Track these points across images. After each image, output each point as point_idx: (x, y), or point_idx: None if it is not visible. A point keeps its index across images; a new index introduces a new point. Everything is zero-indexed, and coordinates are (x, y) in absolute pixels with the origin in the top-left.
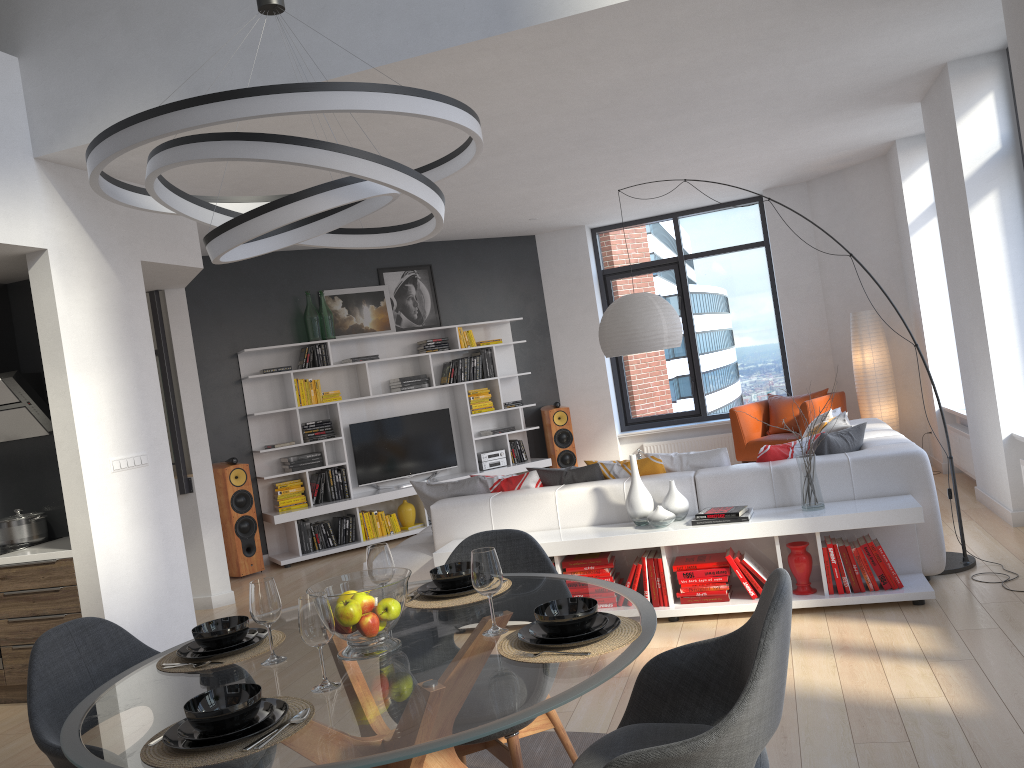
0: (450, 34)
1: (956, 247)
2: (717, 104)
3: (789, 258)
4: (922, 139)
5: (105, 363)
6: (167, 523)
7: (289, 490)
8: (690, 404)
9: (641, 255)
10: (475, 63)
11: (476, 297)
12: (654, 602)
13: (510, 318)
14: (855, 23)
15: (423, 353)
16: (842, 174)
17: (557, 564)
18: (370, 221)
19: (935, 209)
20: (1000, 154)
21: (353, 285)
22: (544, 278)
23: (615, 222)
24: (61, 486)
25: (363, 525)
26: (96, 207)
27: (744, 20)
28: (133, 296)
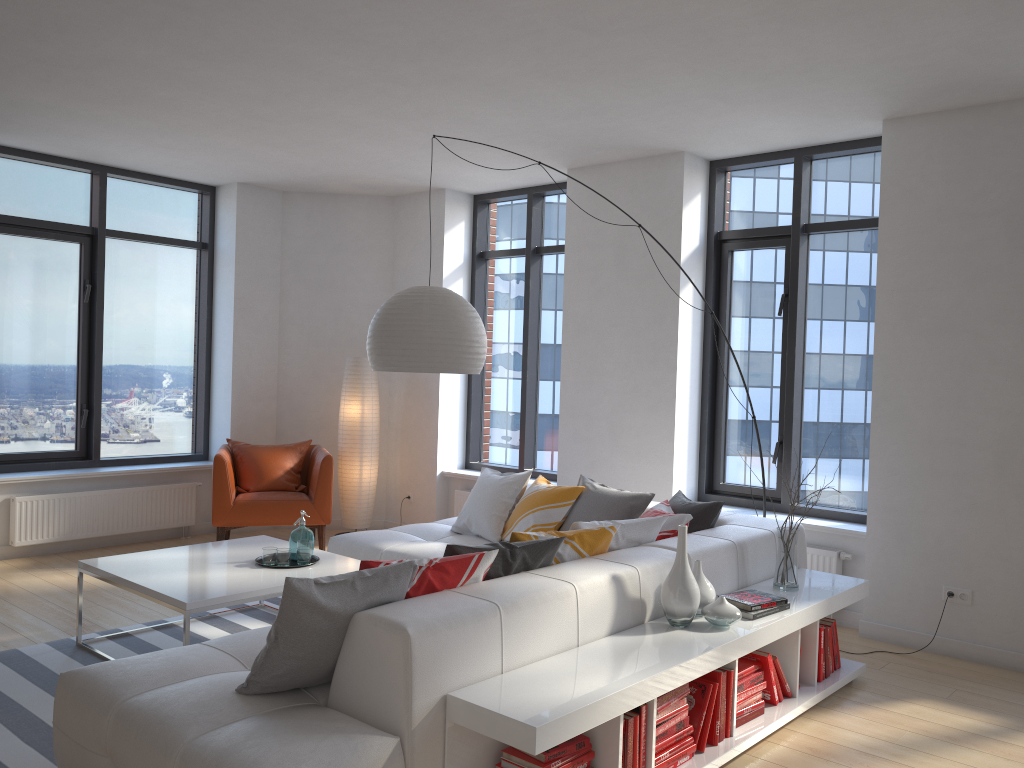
0: None
1: (616, 321)
2: (584, 90)
3: (253, 274)
4: (463, 197)
5: None
6: None
7: None
8: (71, 441)
9: (36, 208)
10: None
11: None
12: (721, 734)
13: None
14: (823, 93)
15: None
16: (335, 199)
17: (655, 704)
18: None
19: (463, 270)
20: (698, 250)
21: None
22: None
23: (19, 145)
24: None
25: None
26: None
27: (874, 42)
28: None
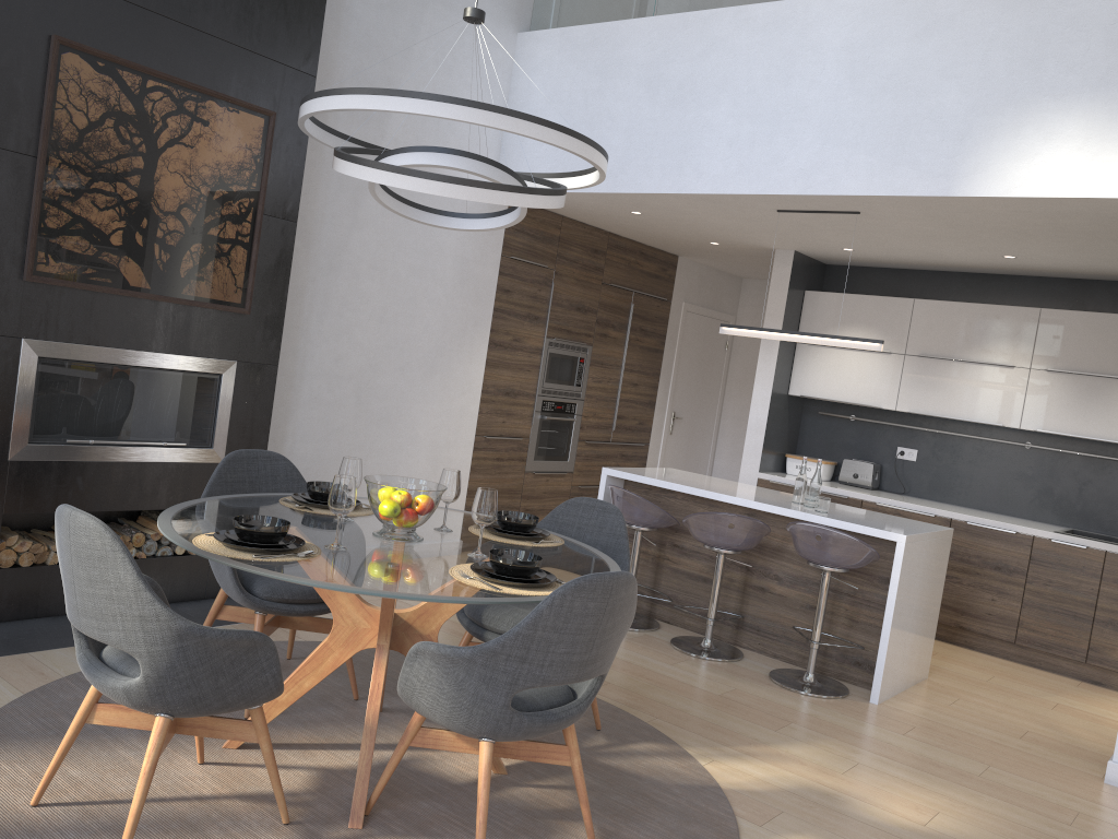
0: None
1: None
2: None
3: None
4: None
5: None
6: None
7: None
8: None
9: None
10: None
11: None
12: None
13: None
14: None
15: None
16: None
17: None
18: None
19: None
20: None
21: None
22: None
23: None
24: None
25: None
26: None
27: None
28: None
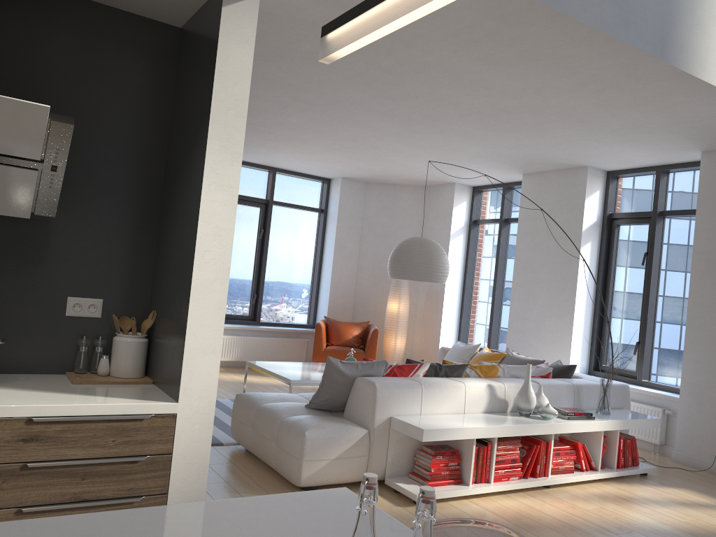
0: (637, 39)
1: (544, 263)
2: (515, 136)
3: (346, 227)
4: (466, 188)
5: None
6: None
7: None
8: (247, 310)
9: (241, 189)
10: (599, 60)
11: None
12: (540, 473)
13: None
14: (653, 138)
15: None
16: (394, 187)
17: (496, 443)
18: None
19: (463, 230)
20: (595, 224)
21: None
22: None
23: None
24: (10, 297)
25: None
26: None
27: (665, 115)
28: None
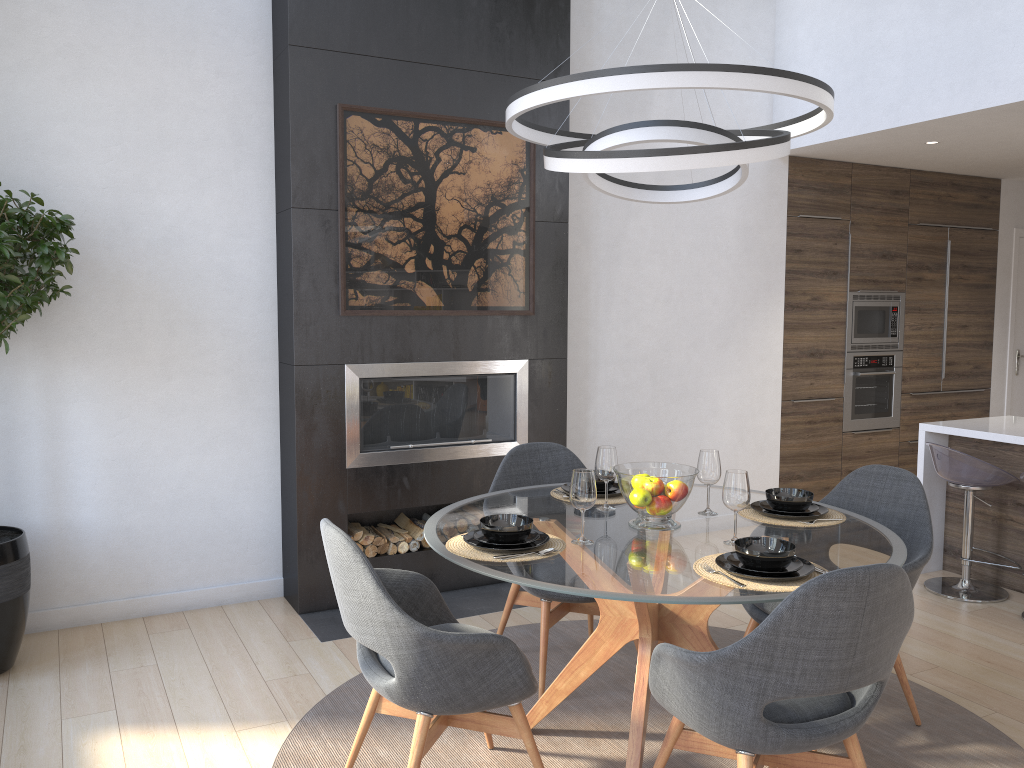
0: None
1: None
2: None
3: None
4: None
5: None
6: None
7: None
8: None
9: None
10: None
11: None
12: None
13: None
14: None
15: None
16: None
17: None
18: None
19: None
20: None
21: None
22: None
23: None
24: None
25: None
26: None
27: None
28: None
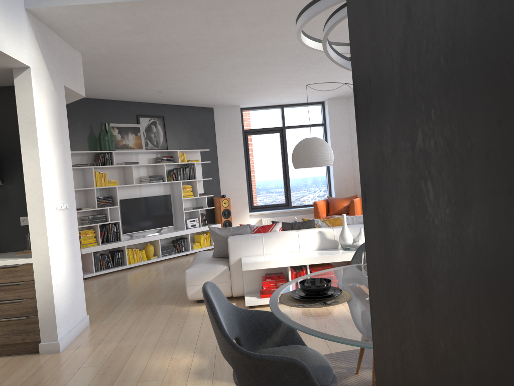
0: None
1: None
2: None
3: (337, 132)
4: None
5: (52, 144)
6: (75, 245)
7: (87, 235)
8: (283, 200)
9: (263, 124)
10: (304, 1)
11: (184, 136)
12: None
13: (200, 149)
14: None
15: (161, 163)
16: None
17: (308, 269)
18: (151, 86)
19: None
20: None
21: (124, 122)
22: (217, 130)
23: (253, 106)
24: None
25: (127, 256)
26: (48, 47)
27: None
28: (61, 106)
